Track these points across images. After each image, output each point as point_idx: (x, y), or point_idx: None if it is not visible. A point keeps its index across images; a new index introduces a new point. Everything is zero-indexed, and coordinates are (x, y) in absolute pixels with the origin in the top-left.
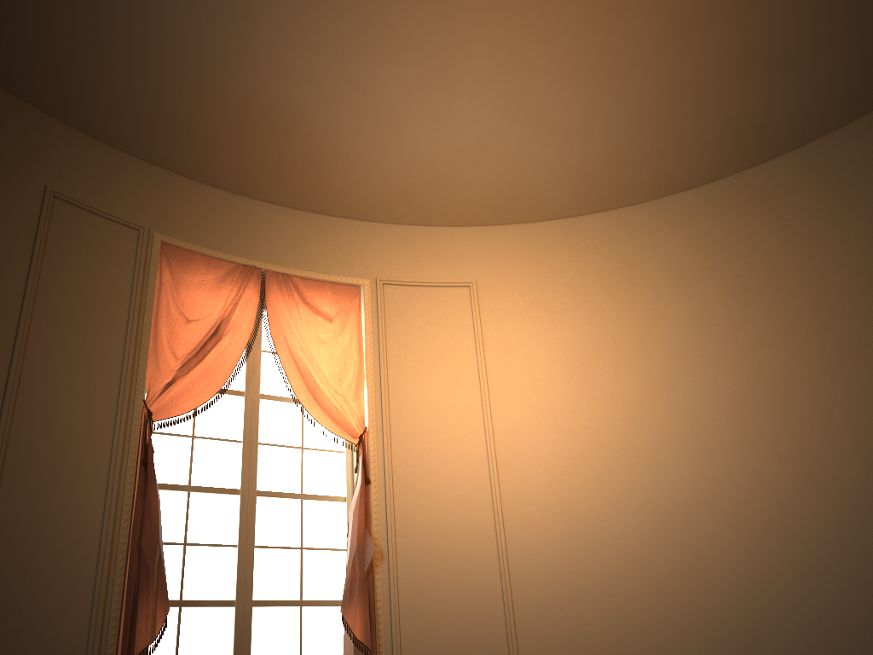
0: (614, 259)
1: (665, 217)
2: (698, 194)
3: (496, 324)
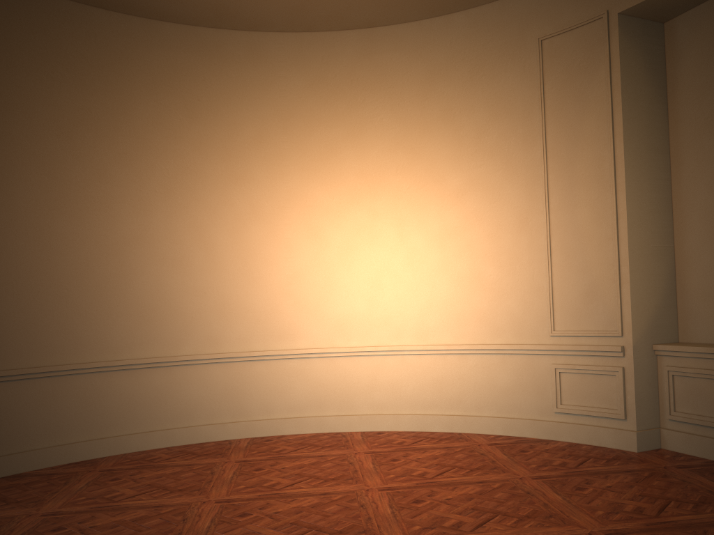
0: (108, 53)
1: (152, 36)
2: (178, 29)
3: (4, 74)
